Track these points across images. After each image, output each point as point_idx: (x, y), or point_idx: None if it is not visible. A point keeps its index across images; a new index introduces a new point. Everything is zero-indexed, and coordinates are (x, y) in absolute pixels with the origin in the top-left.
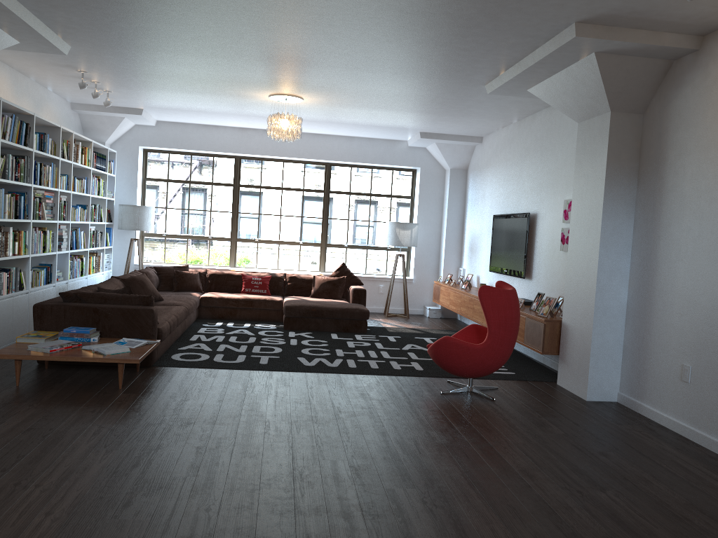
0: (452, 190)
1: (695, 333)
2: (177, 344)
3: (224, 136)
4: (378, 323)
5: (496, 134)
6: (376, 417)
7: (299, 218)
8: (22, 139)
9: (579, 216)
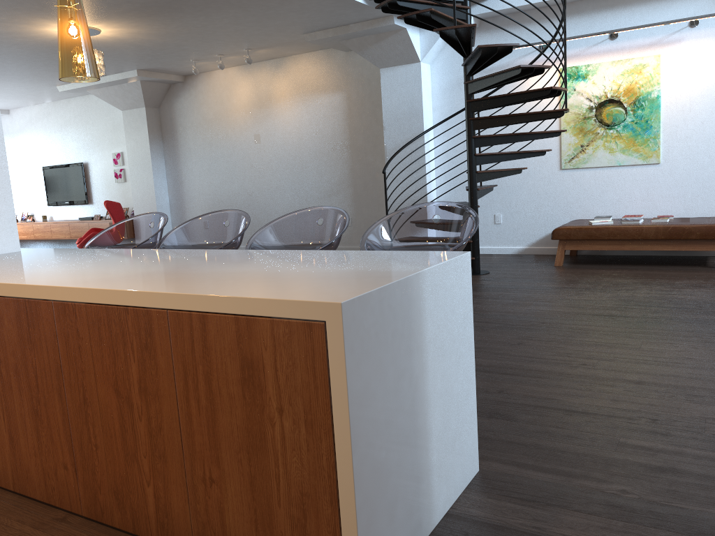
0: None
1: (208, 207)
2: None
3: None
4: None
5: (28, 108)
6: None
7: None
8: None
9: (135, 161)
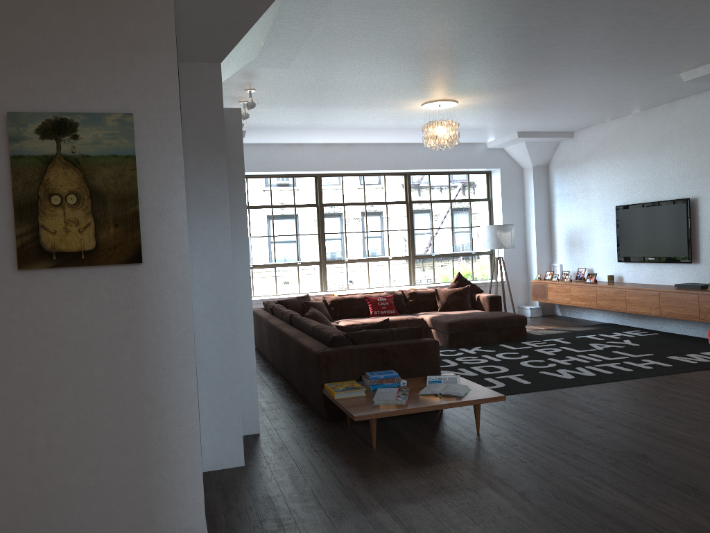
0: (536, 187)
1: None
2: None
3: (309, 154)
4: None
5: (601, 126)
6: None
7: (385, 232)
8: None
9: None
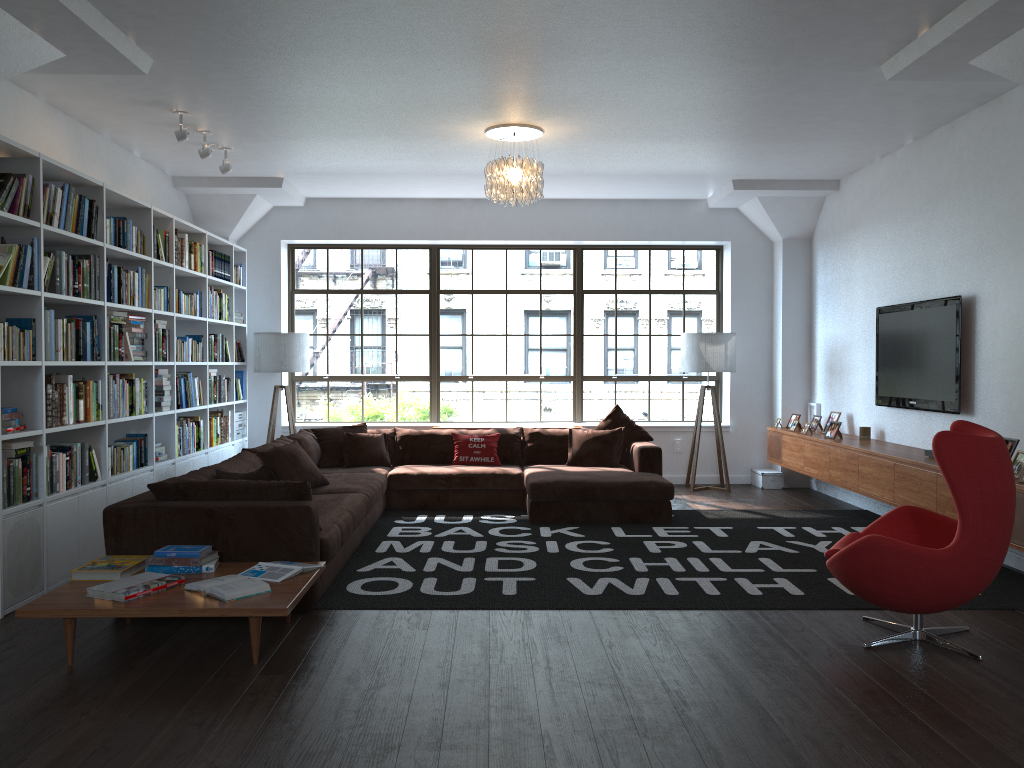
0: (788, 274)
1: None
2: (355, 561)
3: (412, 215)
4: (683, 504)
5: (869, 170)
6: (765, 716)
7: (537, 337)
8: (83, 226)
9: None
